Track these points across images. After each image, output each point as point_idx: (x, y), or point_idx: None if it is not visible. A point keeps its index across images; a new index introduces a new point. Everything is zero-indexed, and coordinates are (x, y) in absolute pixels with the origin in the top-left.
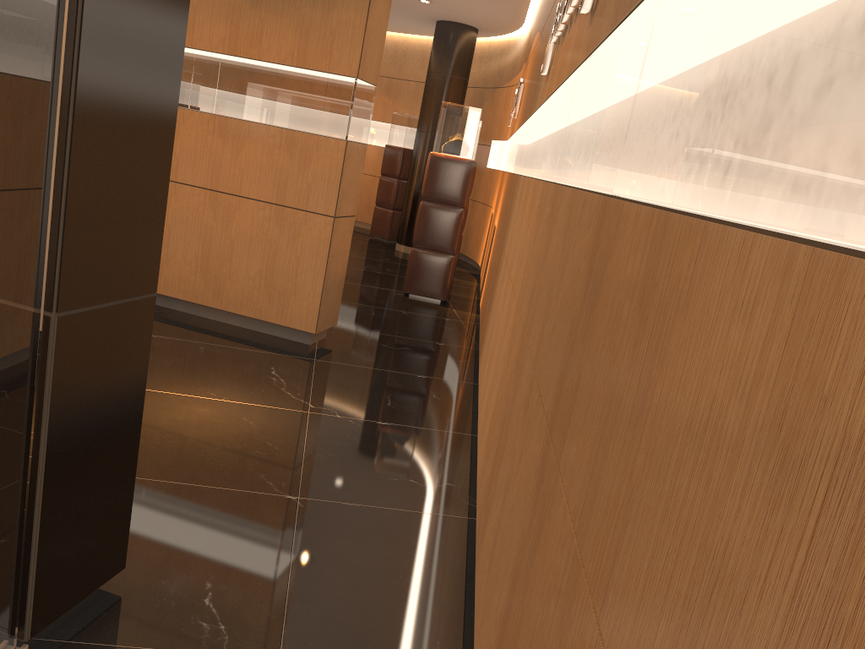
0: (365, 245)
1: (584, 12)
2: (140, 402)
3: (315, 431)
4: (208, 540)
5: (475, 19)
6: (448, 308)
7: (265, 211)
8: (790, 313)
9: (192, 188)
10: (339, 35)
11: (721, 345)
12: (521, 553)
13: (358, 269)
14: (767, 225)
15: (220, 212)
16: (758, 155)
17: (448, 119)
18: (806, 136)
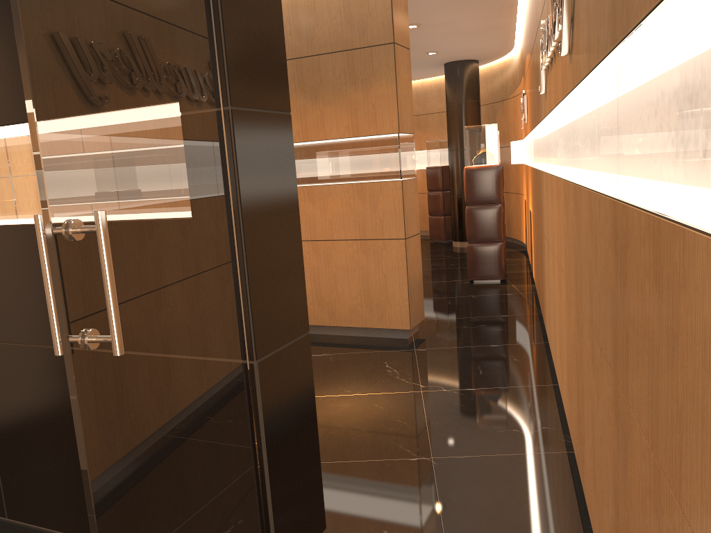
0: (428, 249)
1: (564, 54)
2: (313, 408)
3: (430, 405)
4: (375, 500)
5: (474, 54)
6: (508, 285)
7: (353, 246)
8: None
9: None
10: (378, 106)
11: (709, 310)
12: (616, 470)
13: (428, 269)
14: None
15: (321, 255)
16: (703, 187)
17: (472, 138)
18: None
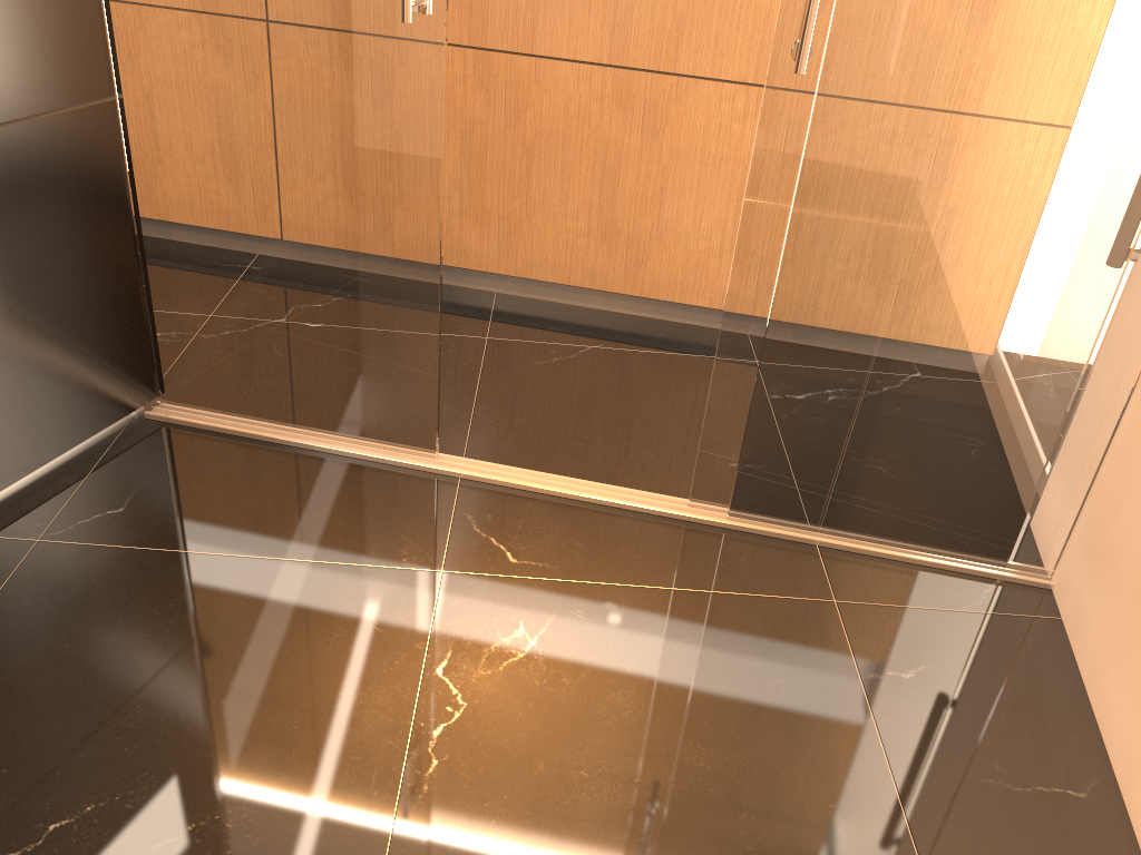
0: None
1: None
2: None
3: None
4: None
5: None
6: None
7: None
8: None
9: None
10: None
11: None
12: None
13: None
14: None
15: None
16: None
17: None
18: None
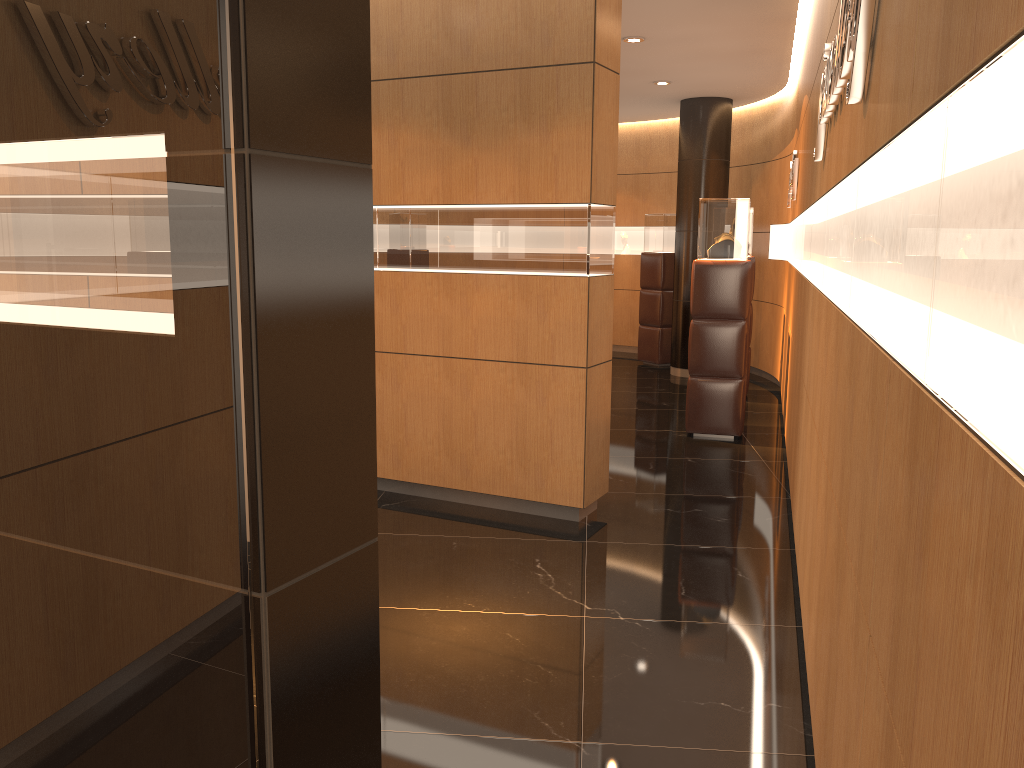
0: (633, 375)
1: (854, 102)
2: (375, 666)
3: (594, 643)
4: None
5: (726, 89)
6: (745, 445)
7: (506, 372)
8: None
9: (423, 358)
10: (562, 159)
11: None
12: None
13: (628, 408)
14: None
15: (457, 380)
16: None
17: (710, 218)
18: None
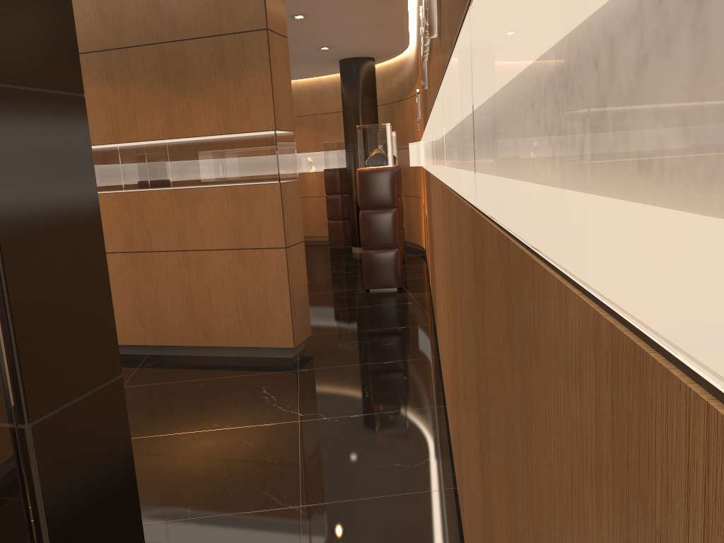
0: (327, 255)
1: (432, 36)
2: (131, 471)
3: (307, 437)
4: None
5: (369, 51)
6: (405, 293)
7: (229, 257)
8: (609, 398)
9: (166, 253)
10: (252, 100)
11: (566, 406)
12: None
13: (324, 278)
14: (574, 276)
15: (193, 267)
16: (554, 194)
17: (365, 139)
18: (583, 181)
